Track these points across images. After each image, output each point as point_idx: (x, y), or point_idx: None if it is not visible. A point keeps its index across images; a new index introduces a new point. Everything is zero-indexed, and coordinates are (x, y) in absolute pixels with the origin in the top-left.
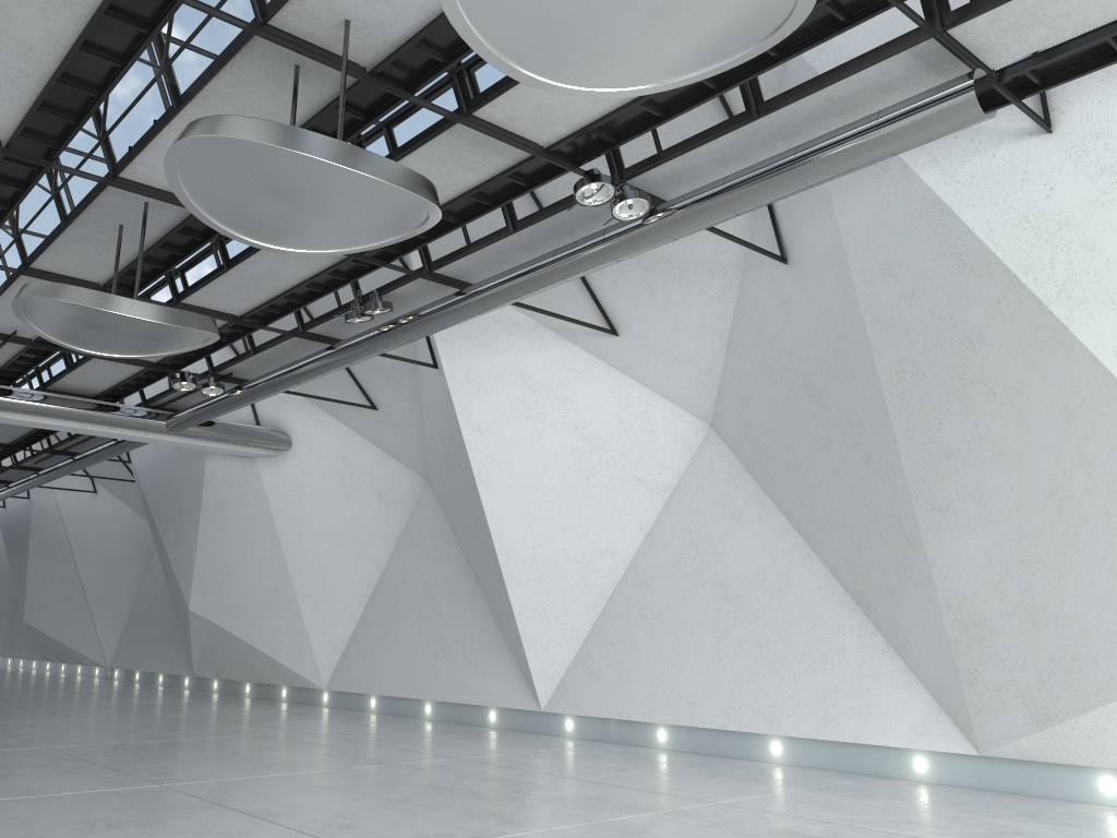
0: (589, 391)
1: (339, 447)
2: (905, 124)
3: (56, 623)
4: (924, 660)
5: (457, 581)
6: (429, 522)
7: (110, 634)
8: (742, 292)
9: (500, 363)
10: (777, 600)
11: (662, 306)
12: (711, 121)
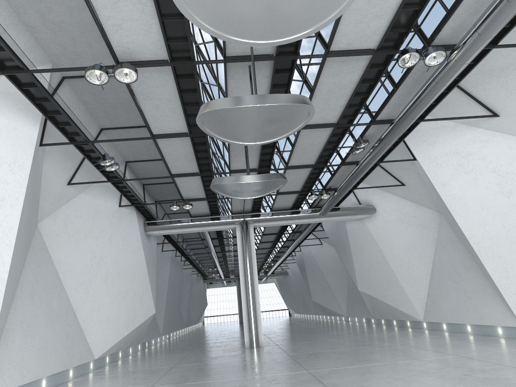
0: (495, 150)
1: (396, 206)
2: None
3: (323, 300)
4: None
5: (465, 261)
6: (446, 234)
7: (342, 302)
8: None
9: (443, 149)
10: None
11: (515, 92)
12: None
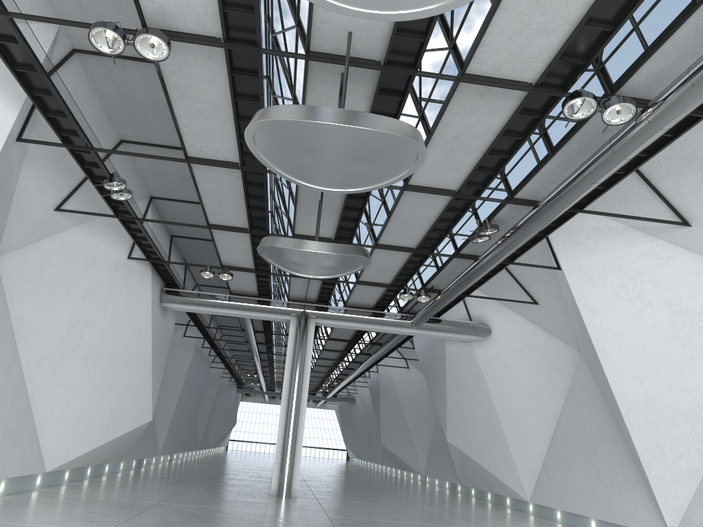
0: (675, 274)
1: (520, 332)
2: None
3: (395, 446)
4: None
5: (604, 427)
6: (583, 383)
7: (422, 454)
8: None
9: (602, 260)
10: None
11: None
12: (667, 21)
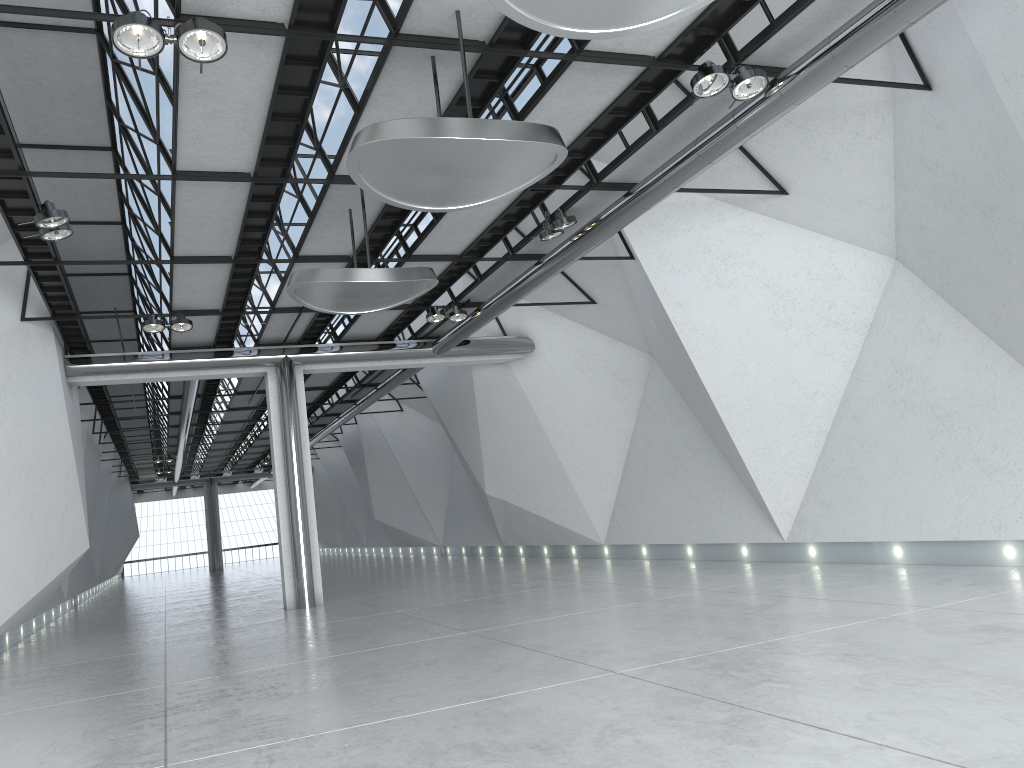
0: (772, 250)
1: (573, 341)
2: None
3: (397, 517)
4: None
5: (693, 439)
6: (660, 391)
7: (437, 520)
8: (896, 127)
9: (686, 243)
10: (987, 414)
11: (822, 157)
12: None
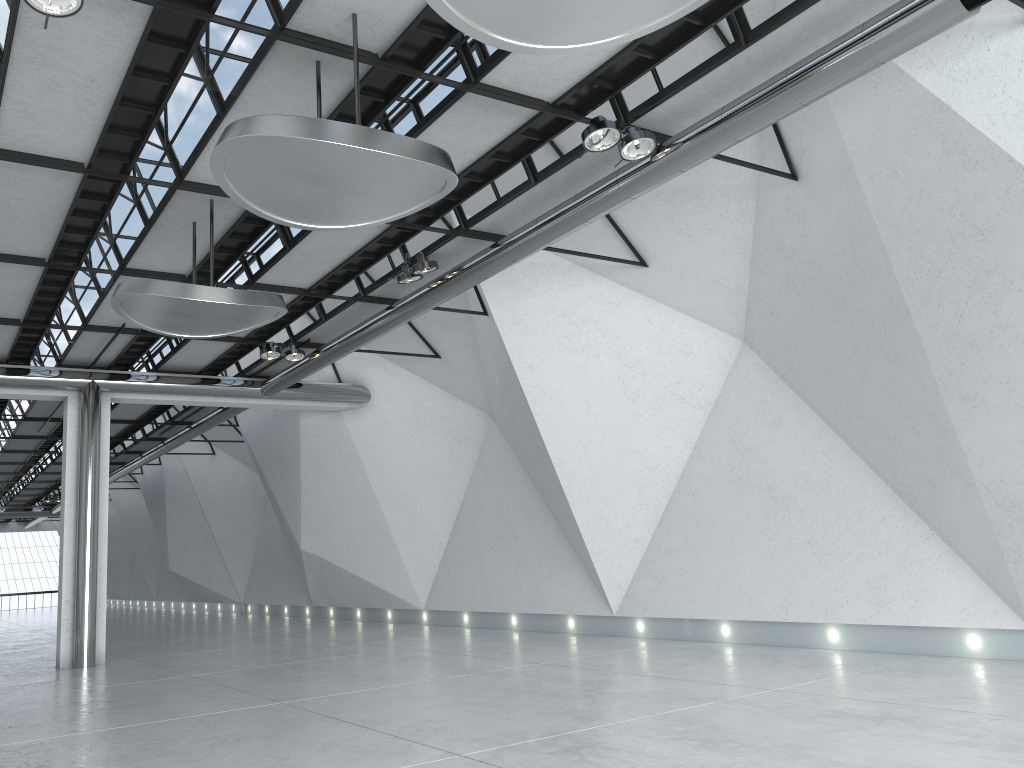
0: (626, 320)
1: (412, 395)
2: (890, 33)
3: (195, 569)
4: (968, 543)
5: (527, 504)
6: (497, 454)
7: (240, 575)
8: (758, 213)
9: (542, 304)
10: (821, 498)
11: (685, 234)
12: (704, 56)
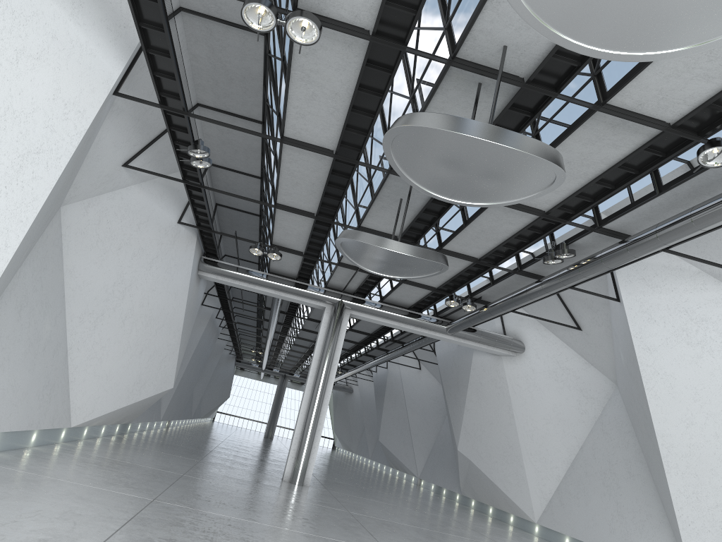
0: None
1: (555, 355)
2: None
3: (394, 444)
4: None
5: (632, 463)
6: (615, 416)
7: (421, 457)
8: None
9: (667, 300)
10: None
11: None
12: None
